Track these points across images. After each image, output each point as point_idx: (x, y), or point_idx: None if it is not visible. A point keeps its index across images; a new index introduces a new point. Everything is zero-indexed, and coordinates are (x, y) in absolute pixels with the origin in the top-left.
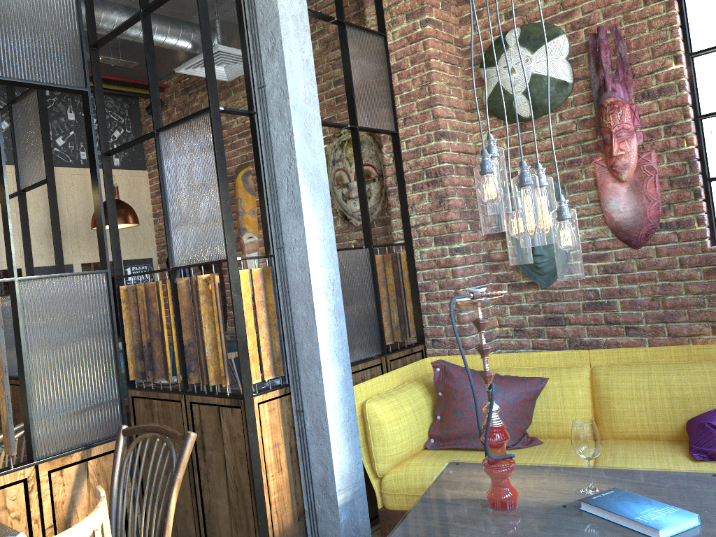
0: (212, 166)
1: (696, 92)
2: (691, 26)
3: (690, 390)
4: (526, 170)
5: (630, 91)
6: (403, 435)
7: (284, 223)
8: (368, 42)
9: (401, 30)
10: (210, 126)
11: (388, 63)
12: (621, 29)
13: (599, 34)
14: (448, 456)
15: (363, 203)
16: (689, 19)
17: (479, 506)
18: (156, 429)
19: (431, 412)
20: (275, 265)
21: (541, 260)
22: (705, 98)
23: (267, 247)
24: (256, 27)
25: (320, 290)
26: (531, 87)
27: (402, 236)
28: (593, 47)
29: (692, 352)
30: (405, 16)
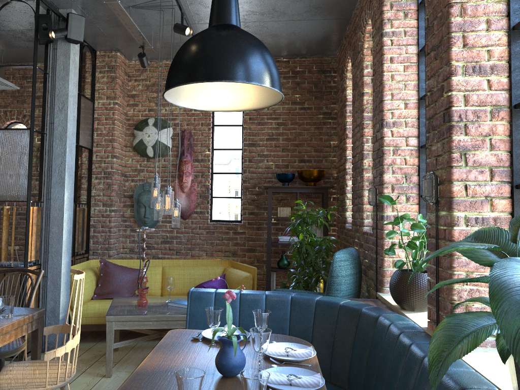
0: (25, 155)
1: (213, 163)
2: (214, 138)
3: (197, 275)
4: (169, 189)
5: (192, 157)
6: (86, 291)
7: (53, 188)
8: (87, 104)
9: (102, 102)
10: (27, 137)
11: (93, 115)
12: (192, 132)
13: (185, 132)
14: (104, 301)
15: (75, 181)
16: (214, 135)
17: (134, 306)
18: (21, 270)
19: (95, 283)
20: (43, 206)
21: (147, 220)
22: (215, 166)
23: (40, 197)
24: (55, 95)
25: (66, 221)
26: (155, 145)
27: (86, 200)
28: (181, 136)
29: (198, 262)
30: (106, 97)
